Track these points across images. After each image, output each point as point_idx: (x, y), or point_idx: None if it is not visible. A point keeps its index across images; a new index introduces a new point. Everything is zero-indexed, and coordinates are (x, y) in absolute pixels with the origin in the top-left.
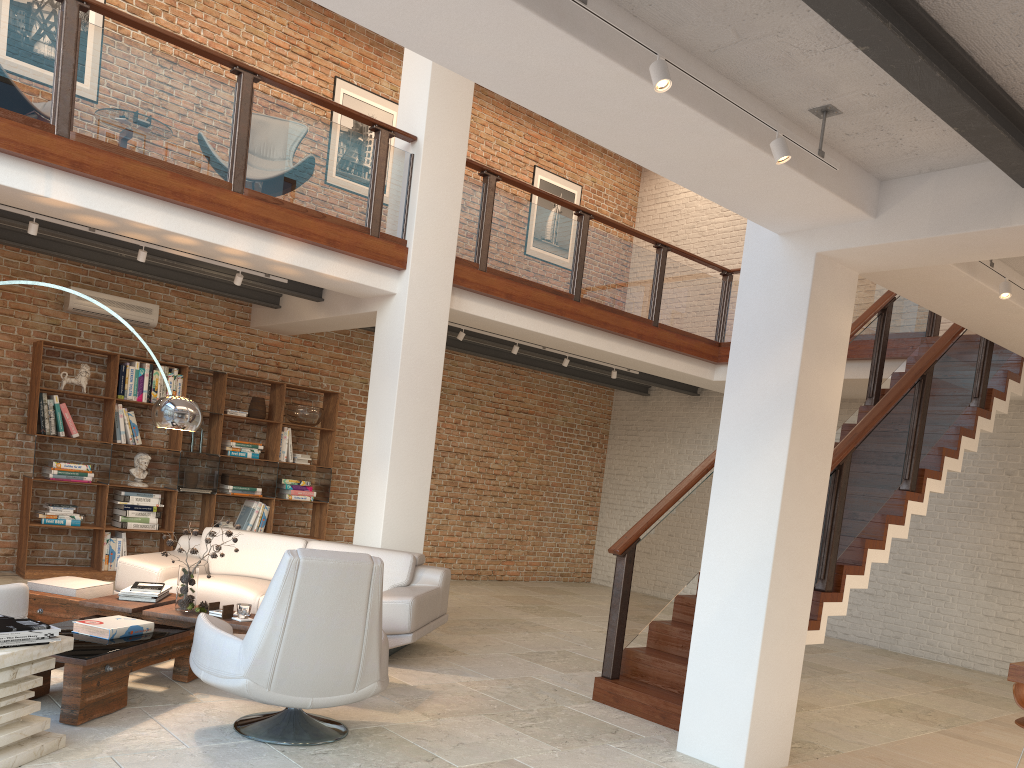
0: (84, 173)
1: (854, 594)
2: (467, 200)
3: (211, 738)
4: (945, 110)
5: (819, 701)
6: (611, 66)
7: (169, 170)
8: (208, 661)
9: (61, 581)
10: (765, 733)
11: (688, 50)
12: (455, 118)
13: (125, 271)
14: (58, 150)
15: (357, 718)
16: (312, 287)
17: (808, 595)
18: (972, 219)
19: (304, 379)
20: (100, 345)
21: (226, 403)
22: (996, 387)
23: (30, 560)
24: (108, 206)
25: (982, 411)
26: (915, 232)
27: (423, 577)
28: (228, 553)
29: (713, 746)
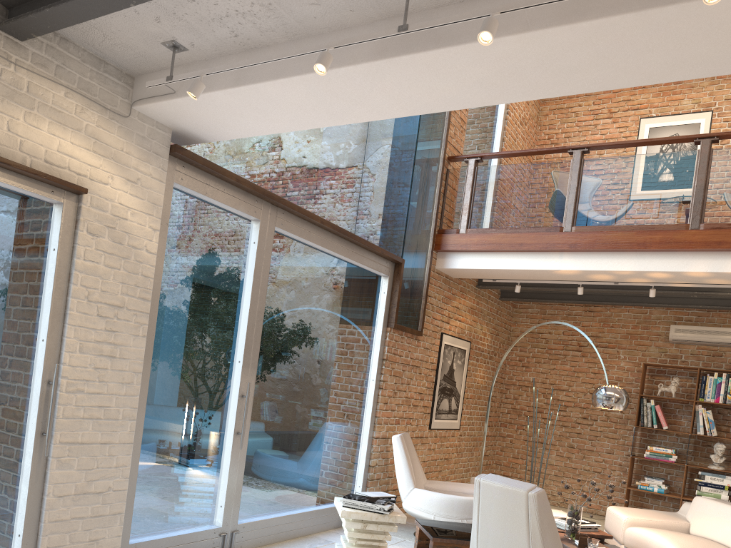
0: (577, 249)
1: None
2: None
3: None
4: None
5: None
6: (502, 41)
7: (636, 230)
8: None
9: None
10: None
11: None
12: None
13: (696, 307)
14: (562, 240)
15: None
16: None
17: None
18: None
19: None
20: (695, 363)
21: None
22: None
23: None
24: (596, 265)
25: None
26: None
27: None
28: (703, 518)
29: None
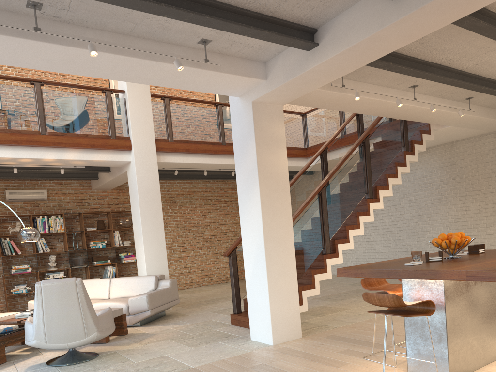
0: None
1: (398, 253)
2: (157, 112)
3: (33, 368)
4: (231, 30)
5: (351, 306)
6: (81, 50)
7: (10, 132)
8: (26, 336)
9: None
10: (282, 324)
11: (122, 33)
12: None
13: (24, 178)
14: None
15: (107, 350)
16: (104, 166)
17: (292, 257)
18: (296, 70)
19: (122, 207)
20: (25, 212)
21: (88, 225)
22: (417, 139)
23: (13, 310)
24: None
25: (408, 152)
26: (280, 82)
27: (162, 284)
28: None
29: (261, 334)
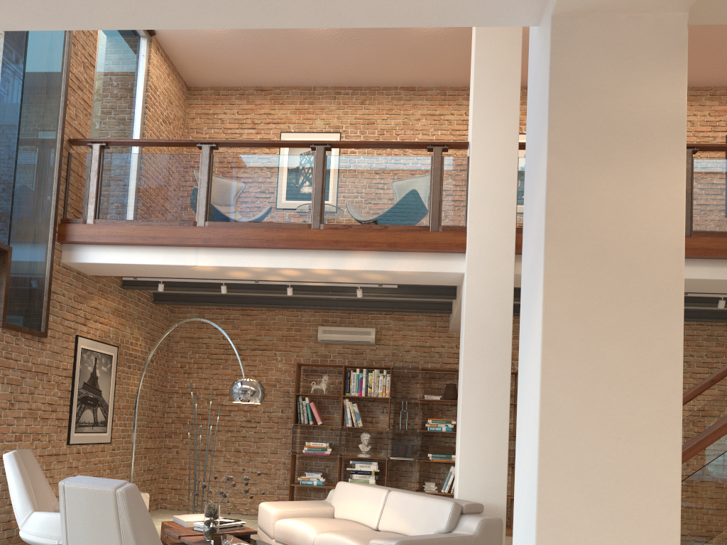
0: (211, 244)
1: None
2: None
3: None
4: None
5: None
6: None
7: (266, 227)
8: None
9: (188, 516)
10: None
11: None
12: (502, 114)
13: (336, 308)
14: (196, 235)
15: None
16: (447, 288)
17: None
18: None
19: None
20: (342, 361)
21: (433, 391)
22: None
23: None
24: (231, 261)
25: None
26: None
27: (464, 525)
28: (344, 501)
29: None
